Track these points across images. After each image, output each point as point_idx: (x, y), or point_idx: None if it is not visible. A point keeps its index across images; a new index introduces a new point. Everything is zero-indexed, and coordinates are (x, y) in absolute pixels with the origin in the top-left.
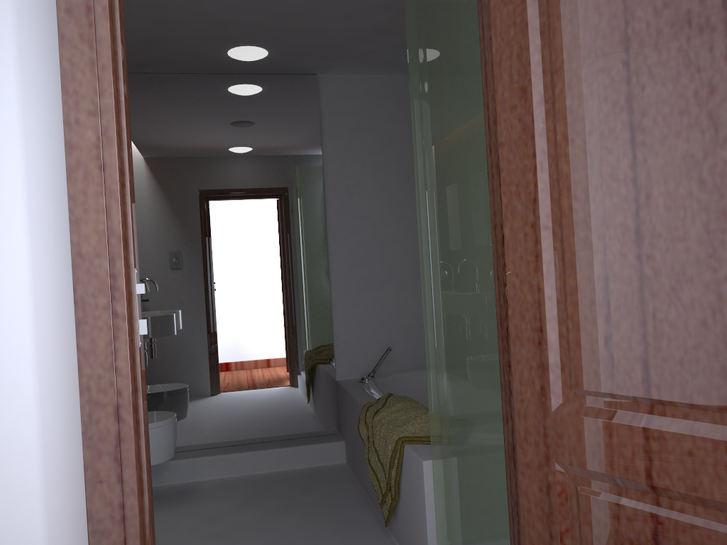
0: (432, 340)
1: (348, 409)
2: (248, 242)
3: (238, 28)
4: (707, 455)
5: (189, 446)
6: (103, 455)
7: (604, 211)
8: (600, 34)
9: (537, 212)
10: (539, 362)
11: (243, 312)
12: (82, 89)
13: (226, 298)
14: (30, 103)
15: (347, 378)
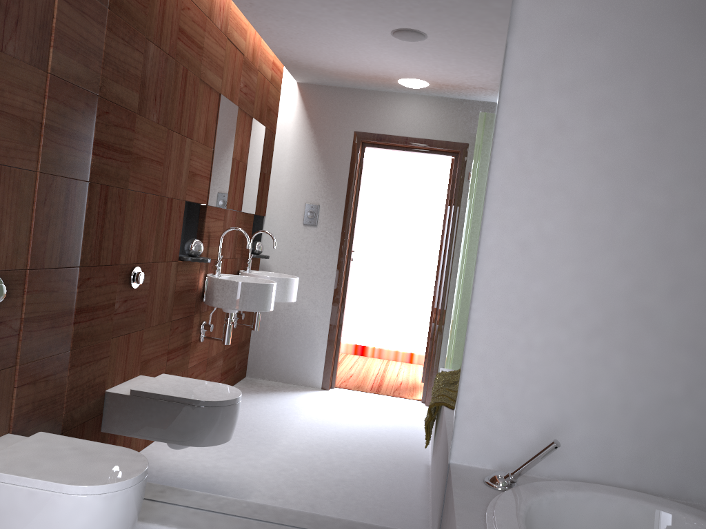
0: None
1: None
2: (347, 200)
3: None
4: None
5: (197, 502)
6: None
7: None
8: None
9: None
10: None
11: (316, 314)
12: None
13: (295, 285)
14: None
15: (469, 464)
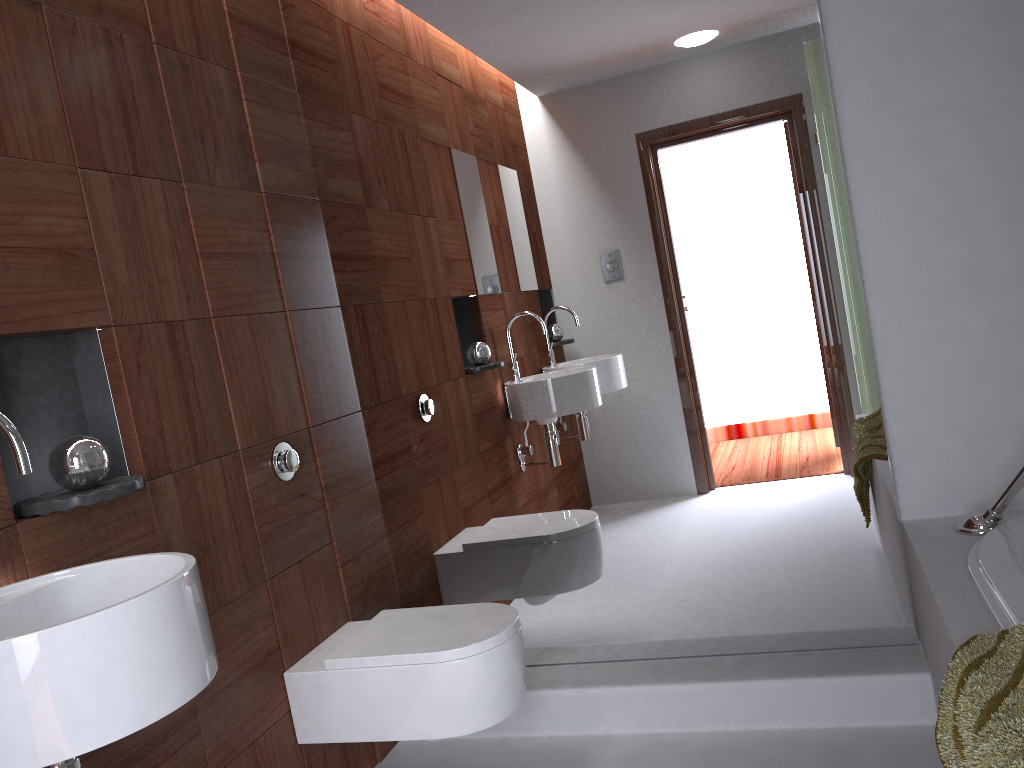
0: None
1: (927, 612)
2: (657, 223)
3: None
4: None
5: (586, 655)
6: None
7: None
8: None
9: None
10: None
11: (662, 379)
12: None
13: (624, 352)
14: None
15: (930, 516)
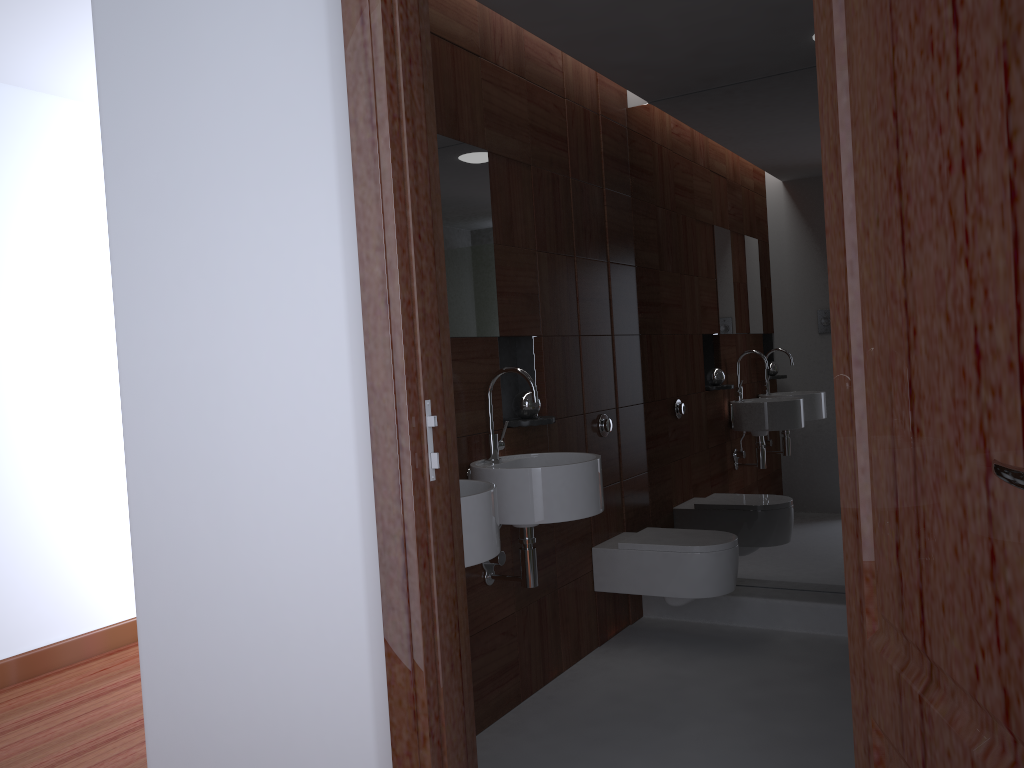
0: None
1: None
2: None
3: (806, 7)
4: (959, 766)
5: (774, 582)
6: (393, 583)
7: (889, 348)
8: (878, 66)
9: (848, 338)
10: (858, 563)
11: None
12: (370, 225)
13: (826, 387)
14: (349, 240)
15: None
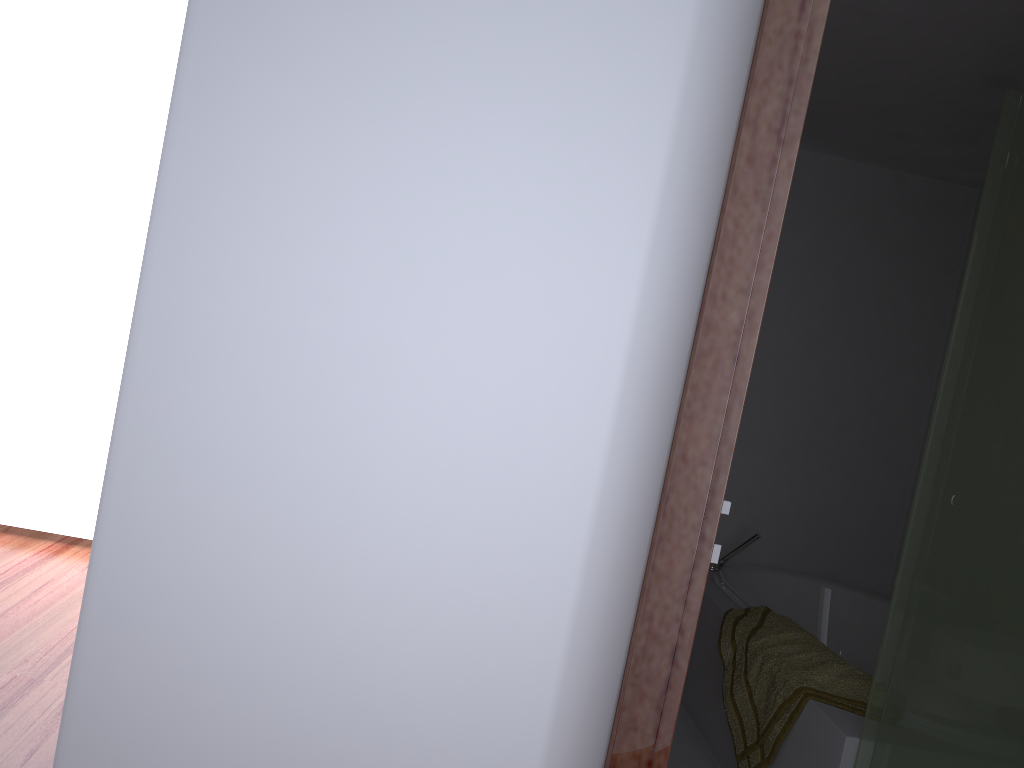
0: (904, 586)
1: None
2: None
3: None
4: None
5: None
6: (645, 699)
7: None
8: None
9: None
10: None
11: None
12: (739, 258)
13: None
14: (660, 253)
15: None
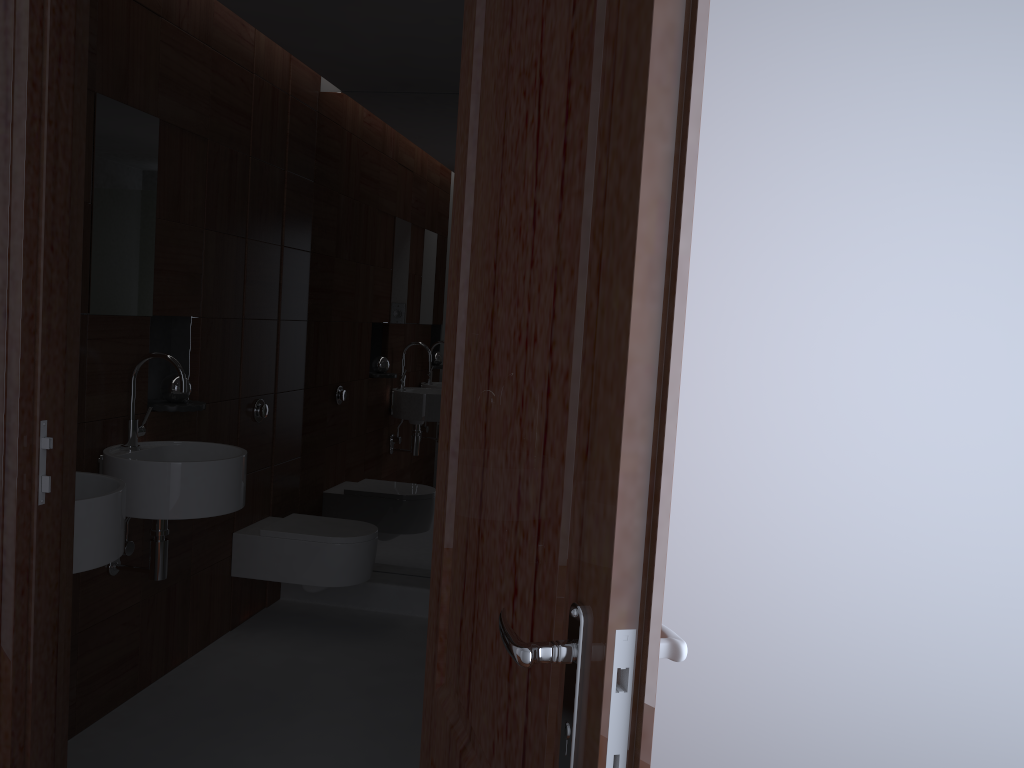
0: None
1: None
2: None
3: None
4: None
5: (409, 570)
6: None
7: (473, 456)
8: (490, 215)
9: (450, 430)
10: (436, 623)
11: None
12: None
13: None
14: None
15: None
